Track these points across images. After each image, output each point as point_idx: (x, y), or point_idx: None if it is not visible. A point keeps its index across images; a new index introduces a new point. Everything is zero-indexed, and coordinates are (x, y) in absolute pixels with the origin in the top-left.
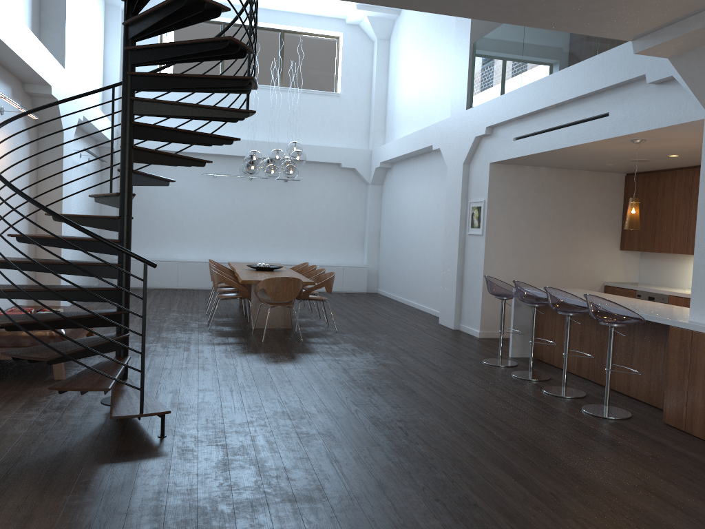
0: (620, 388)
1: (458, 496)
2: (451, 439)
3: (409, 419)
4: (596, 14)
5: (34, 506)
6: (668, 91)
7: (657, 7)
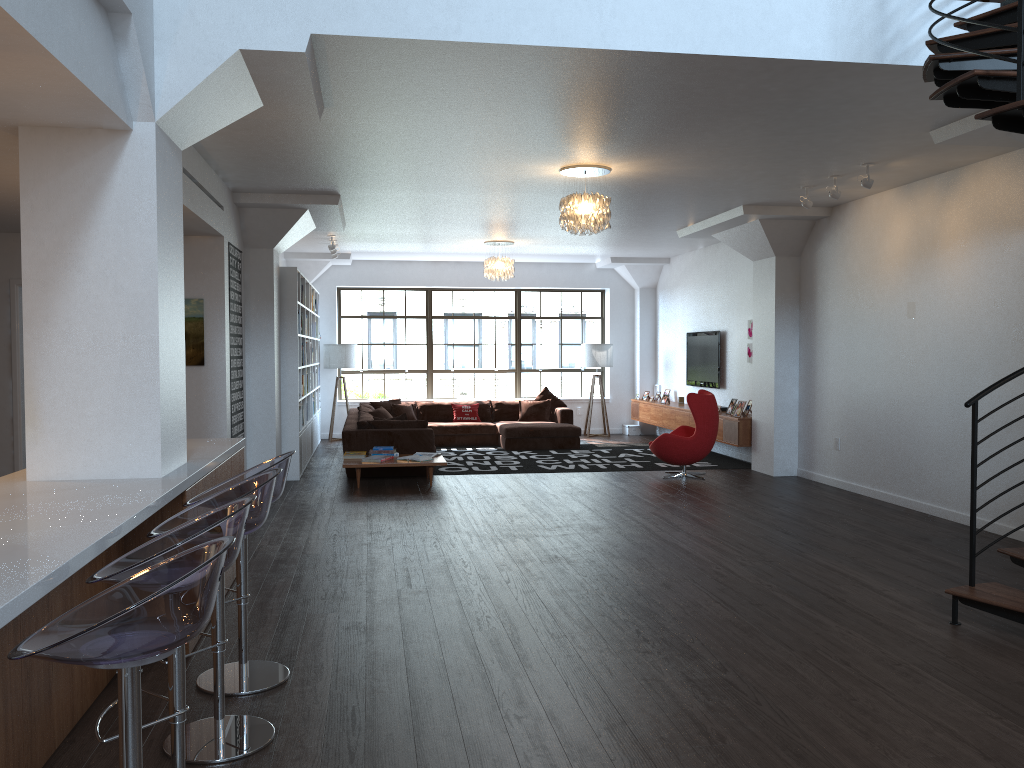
0: (62, 729)
1: (597, 580)
2: (576, 626)
3: (630, 655)
4: (428, 65)
5: (934, 573)
6: (97, 24)
7: (374, 76)
